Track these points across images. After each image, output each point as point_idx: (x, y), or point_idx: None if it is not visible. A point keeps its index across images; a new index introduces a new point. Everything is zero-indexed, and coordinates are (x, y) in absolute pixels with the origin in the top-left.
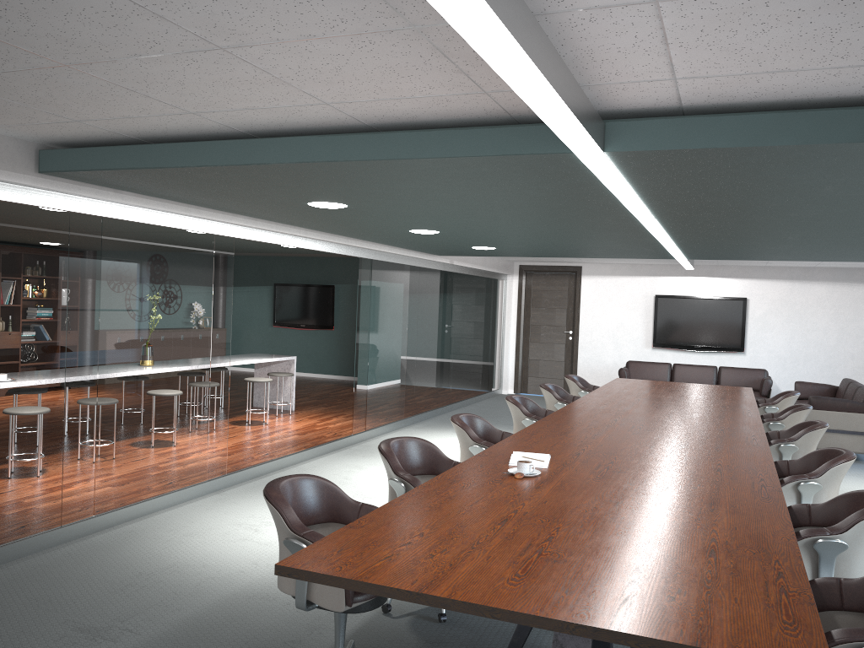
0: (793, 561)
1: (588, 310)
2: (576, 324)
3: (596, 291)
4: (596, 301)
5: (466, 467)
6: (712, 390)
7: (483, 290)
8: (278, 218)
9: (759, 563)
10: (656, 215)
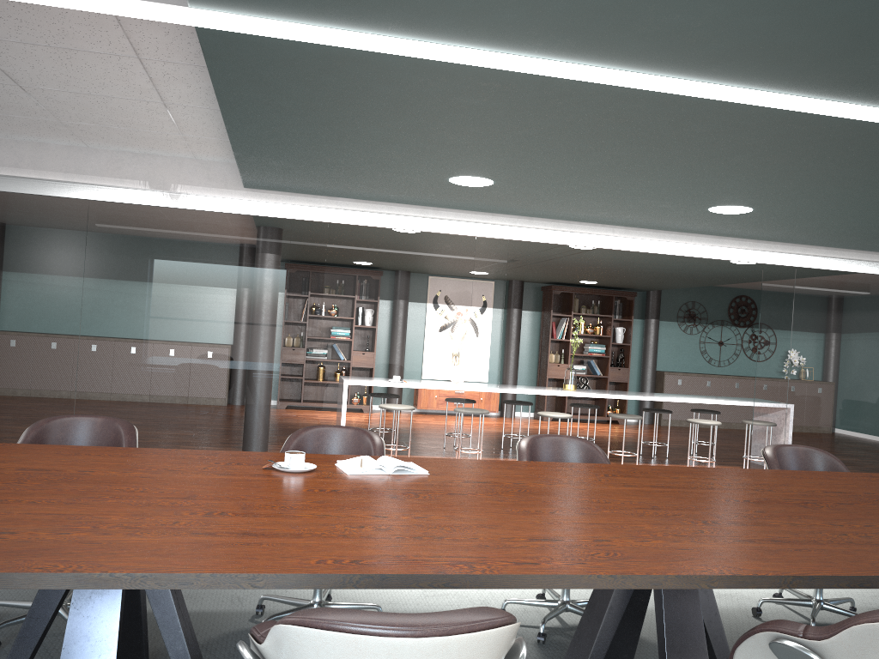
0: None
1: None
2: None
3: None
4: None
5: None
6: None
7: None
8: (541, 214)
9: None
10: (804, 93)
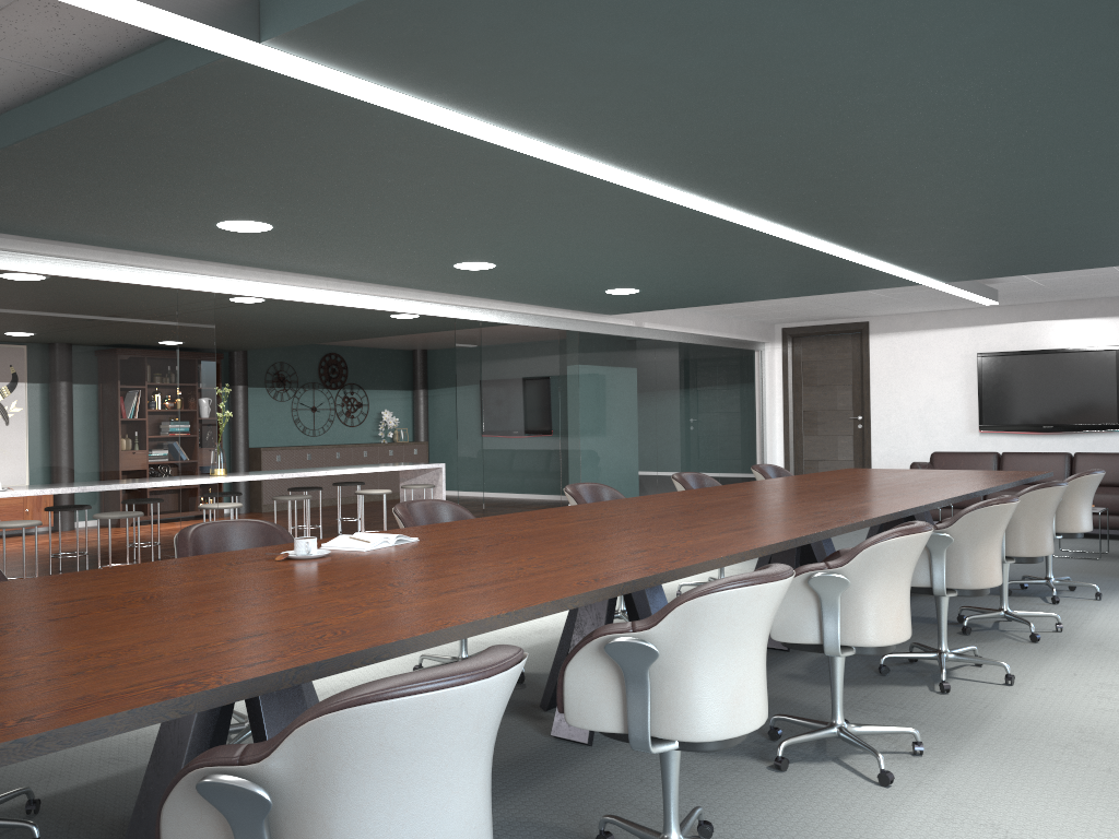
0: (348, 649)
1: (882, 385)
2: (866, 405)
3: (891, 356)
4: (892, 370)
5: (251, 550)
6: (969, 475)
7: (716, 364)
8: (264, 263)
9: (281, 649)
10: (669, 184)
